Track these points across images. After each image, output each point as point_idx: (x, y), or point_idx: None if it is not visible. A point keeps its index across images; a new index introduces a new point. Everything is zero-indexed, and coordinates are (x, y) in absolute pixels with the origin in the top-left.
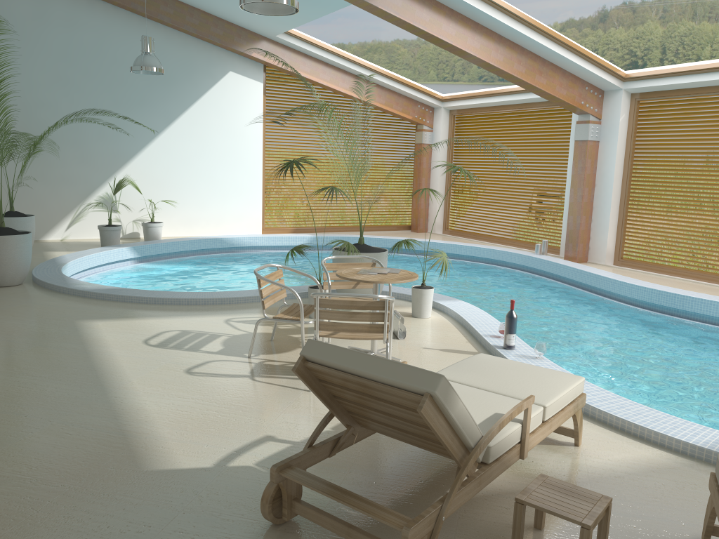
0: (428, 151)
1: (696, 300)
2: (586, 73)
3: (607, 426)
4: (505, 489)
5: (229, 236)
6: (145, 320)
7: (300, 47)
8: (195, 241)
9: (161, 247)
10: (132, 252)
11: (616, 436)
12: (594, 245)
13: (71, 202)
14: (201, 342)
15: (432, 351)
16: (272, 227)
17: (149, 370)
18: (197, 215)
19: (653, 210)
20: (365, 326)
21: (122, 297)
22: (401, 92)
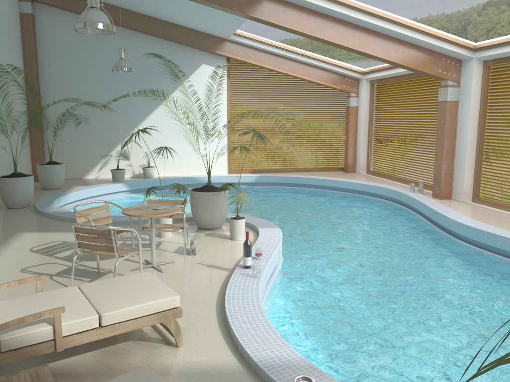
0: (355, 112)
1: (492, 235)
2: (437, 47)
3: (227, 334)
4: (73, 372)
5: (200, 175)
6: (55, 233)
7: (249, 43)
8: (173, 179)
9: (147, 183)
10: (125, 186)
11: (221, 343)
12: (455, 186)
13: (101, 154)
14: (63, 250)
15: (198, 266)
16: (238, 169)
17: (3, 266)
18: (182, 161)
19: (503, 157)
20: (103, 247)
21: (62, 218)
22: (330, 69)
